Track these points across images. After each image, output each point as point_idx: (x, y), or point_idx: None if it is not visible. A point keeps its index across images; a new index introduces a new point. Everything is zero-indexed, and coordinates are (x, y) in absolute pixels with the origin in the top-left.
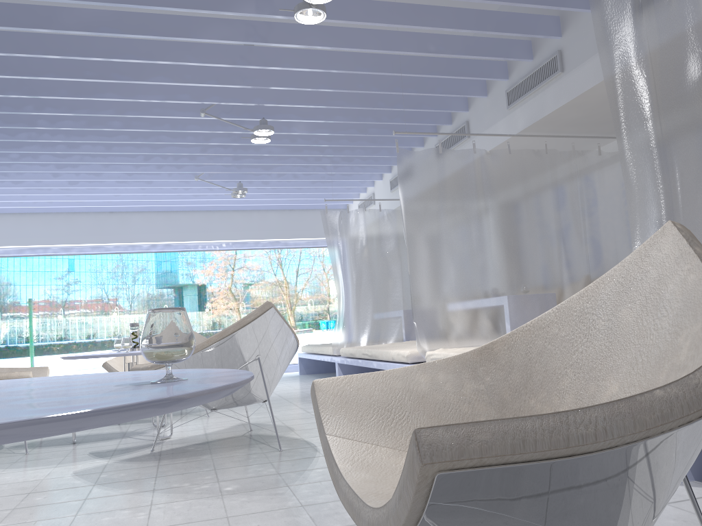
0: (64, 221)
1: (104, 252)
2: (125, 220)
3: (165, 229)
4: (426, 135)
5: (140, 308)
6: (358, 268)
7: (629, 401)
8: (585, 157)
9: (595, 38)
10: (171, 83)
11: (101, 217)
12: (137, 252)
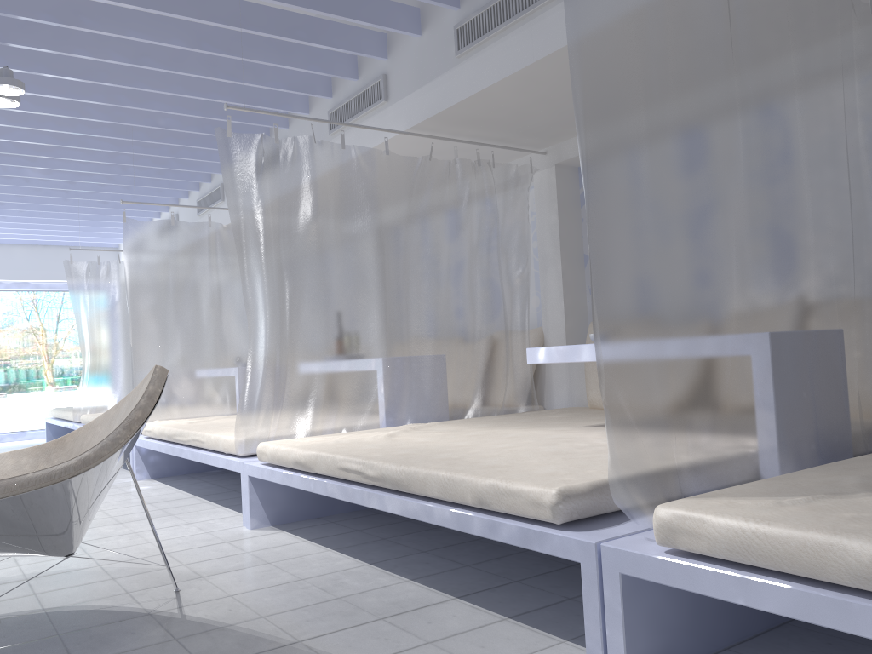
0: None
1: None
2: None
3: None
4: (186, 188)
5: None
6: (109, 326)
7: (11, 479)
8: None
9: None
10: None
11: None
12: None
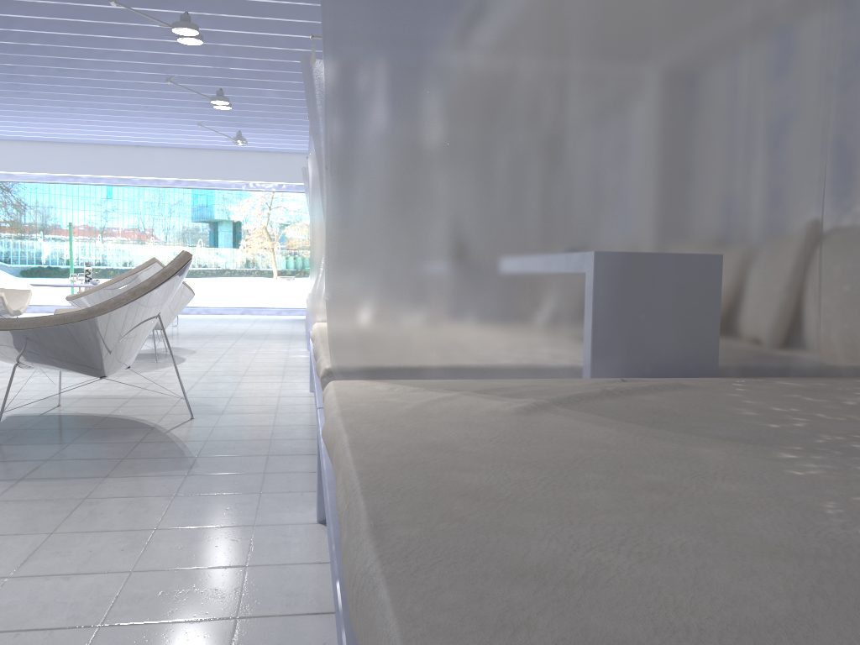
0: (92, 152)
1: (131, 185)
2: (150, 155)
3: (189, 166)
4: None
5: (176, 240)
6: None
7: (40, 317)
8: None
9: None
10: (128, 61)
11: (127, 150)
12: (162, 187)
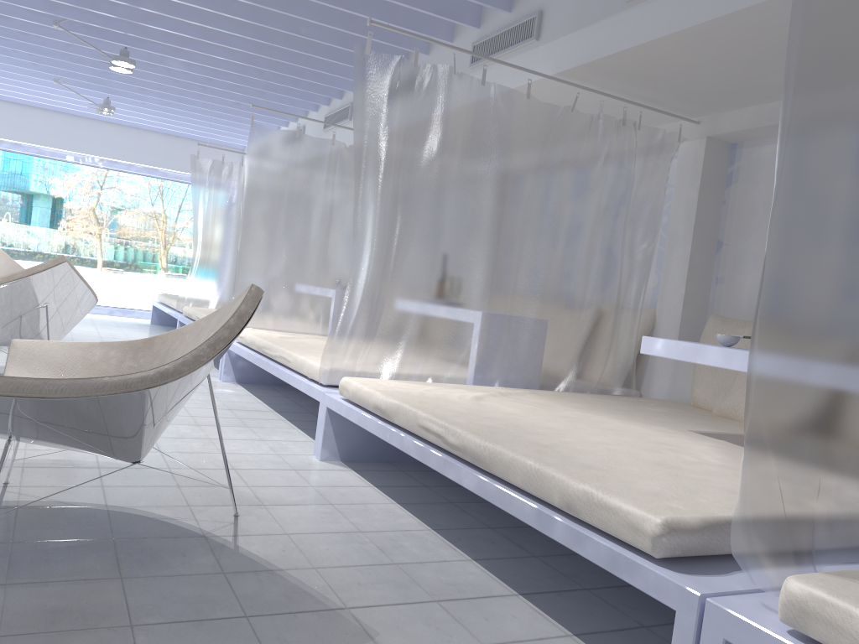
0: None
1: None
2: None
3: (16, 126)
4: (317, 102)
5: None
6: (223, 225)
7: (87, 379)
8: None
9: None
10: None
11: None
12: None
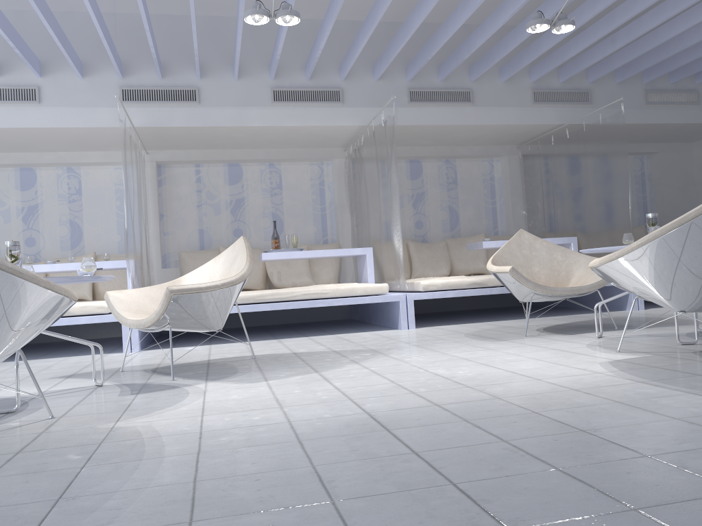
0: None
1: None
2: None
3: None
4: None
5: None
6: None
7: None
8: (144, 160)
9: (235, 97)
10: None
11: None
12: None
